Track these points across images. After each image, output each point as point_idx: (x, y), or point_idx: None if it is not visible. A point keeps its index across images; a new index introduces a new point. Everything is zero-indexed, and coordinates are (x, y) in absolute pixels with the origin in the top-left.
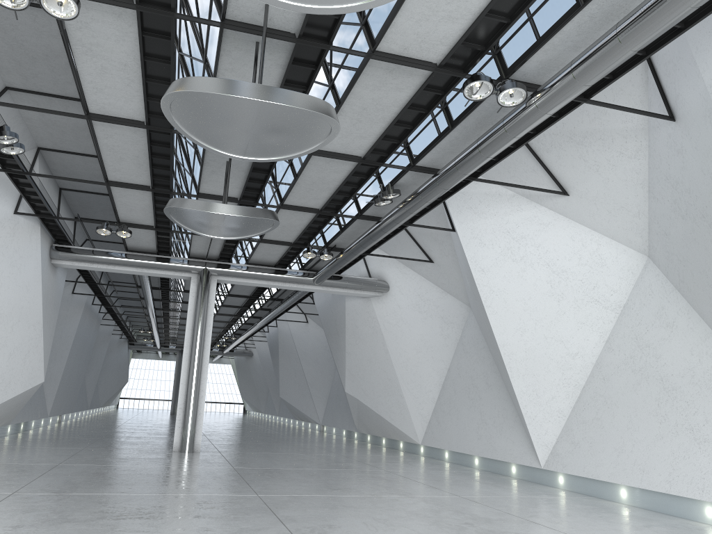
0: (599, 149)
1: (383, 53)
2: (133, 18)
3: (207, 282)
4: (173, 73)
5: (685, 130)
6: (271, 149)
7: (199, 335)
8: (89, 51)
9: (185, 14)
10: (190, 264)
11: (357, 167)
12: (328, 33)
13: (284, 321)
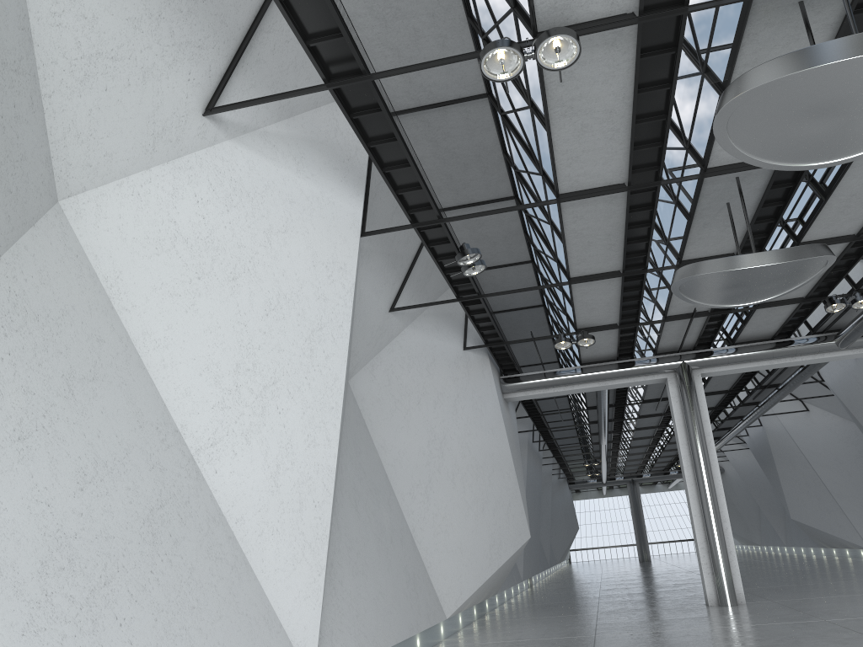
0: None
1: None
2: (630, 39)
3: (690, 380)
4: (673, 98)
5: None
6: None
7: (701, 449)
8: (568, 109)
9: (701, 2)
10: (662, 362)
11: None
12: None
13: (771, 416)
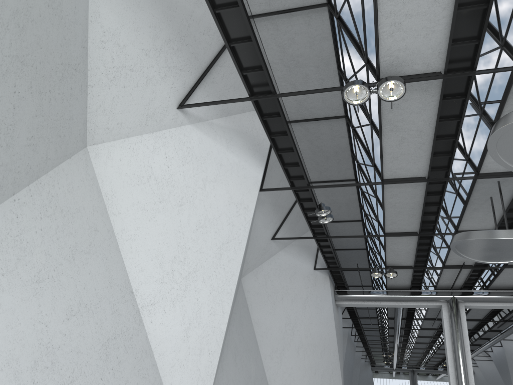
0: None
1: None
2: (437, 88)
3: (457, 308)
4: (461, 126)
5: None
6: None
7: (461, 355)
8: (394, 127)
9: (484, 69)
10: (439, 294)
11: None
12: None
13: (509, 341)
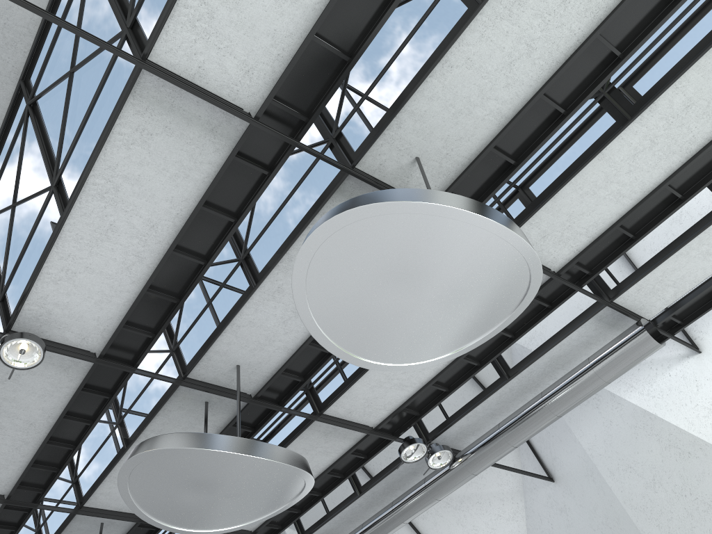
0: (476, 513)
1: (328, 416)
2: (81, 372)
3: None
4: (89, 433)
5: (567, 489)
6: (226, 518)
7: None
8: None
9: (146, 370)
10: None
11: None
12: (282, 394)
13: None
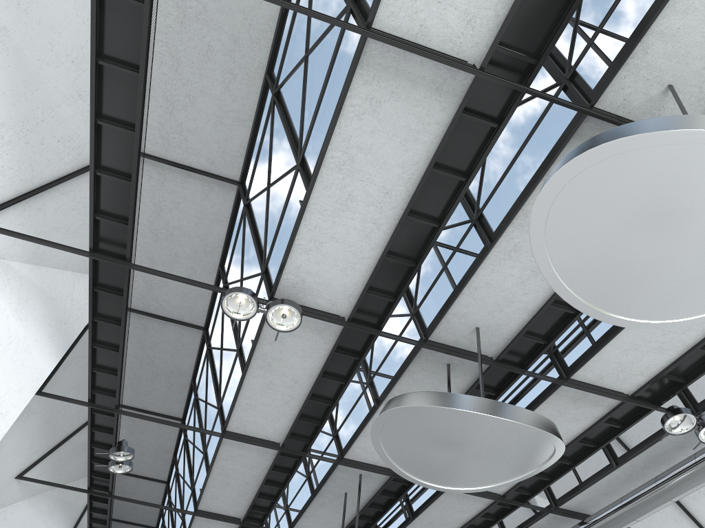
0: None
1: (576, 381)
2: (333, 335)
3: None
4: (344, 391)
5: None
6: (474, 477)
7: None
8: (267, 365)
9: (390, 333)
10: None
11: (491, 507)
12: (525, 358)
13: None
